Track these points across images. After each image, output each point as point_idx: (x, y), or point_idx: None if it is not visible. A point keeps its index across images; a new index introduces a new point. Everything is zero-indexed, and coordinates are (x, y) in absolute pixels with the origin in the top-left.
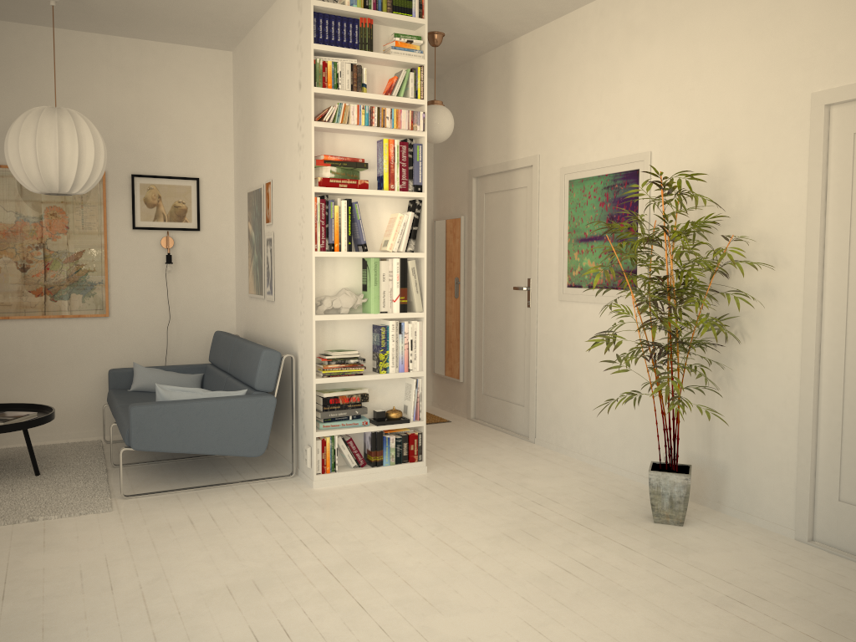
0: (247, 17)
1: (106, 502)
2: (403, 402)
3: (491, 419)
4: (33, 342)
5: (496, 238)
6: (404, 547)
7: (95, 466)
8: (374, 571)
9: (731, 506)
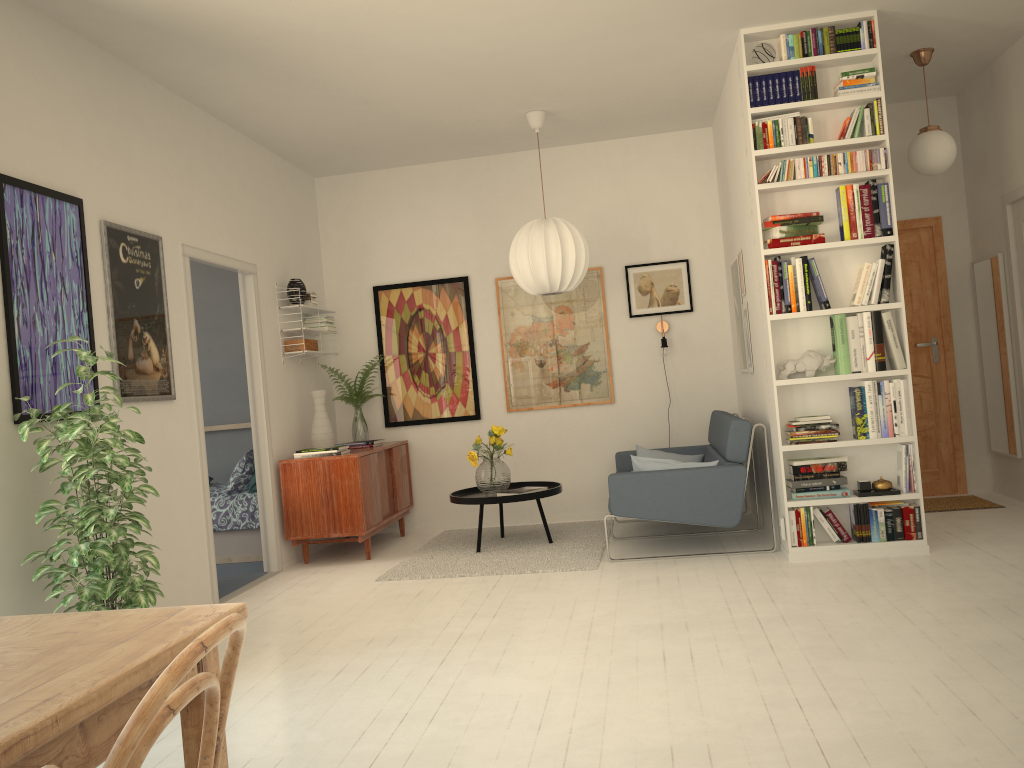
0: (708, 93)
1: (594, 563)
2: (895, 472)
3: None
4: (552, 429)
5: None
6: (849, 610)
7: (598, 538)
8: (804, 625)
9: None
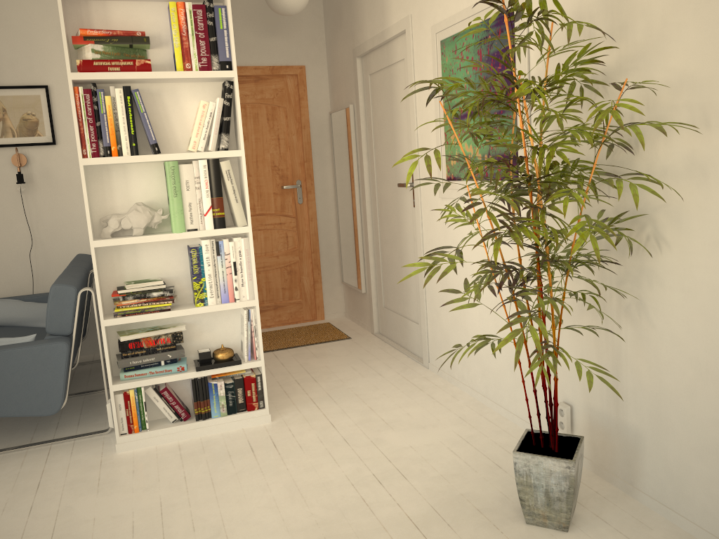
0: None
1: None
2: (240, 337)
3: (392, 335)
4: None
5: (382, 127)
6: None
7: None
8: None
9: (648, 493)
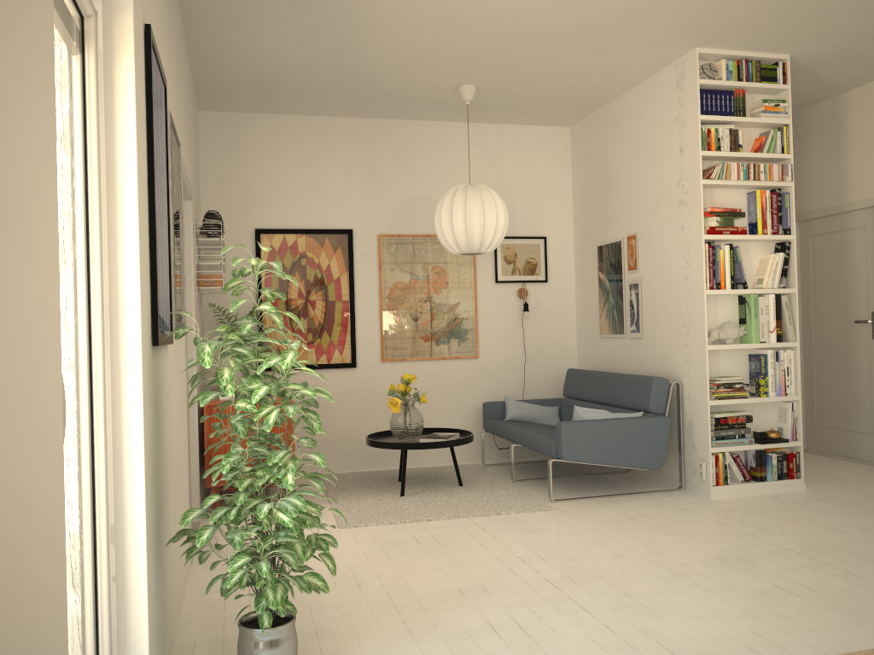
0: (606, 97)
1: (543, 504)
2: (776, 424)
3: (828, 449)
4: (422, 380)
5: (826, 276)
6: (845, 539)
7: (500, 481)
8: (837, 553)
9: None
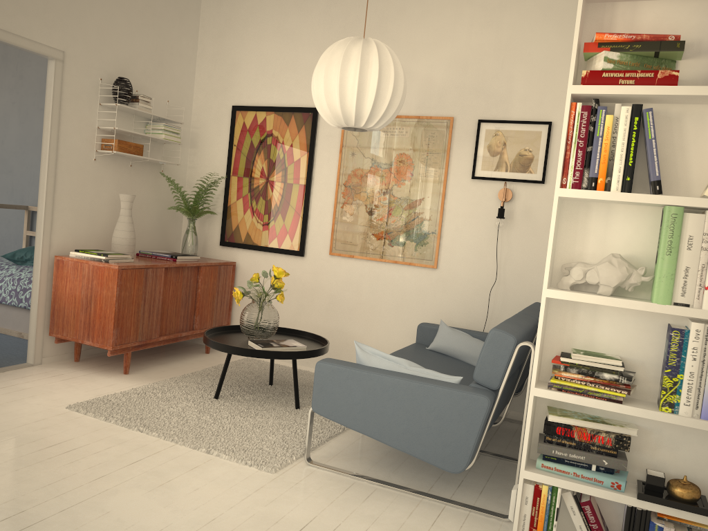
0: None
1: (283, 461)
2: None
3: None
4: (369, 282)
5: None
6: None
7: None
8: None
9: None
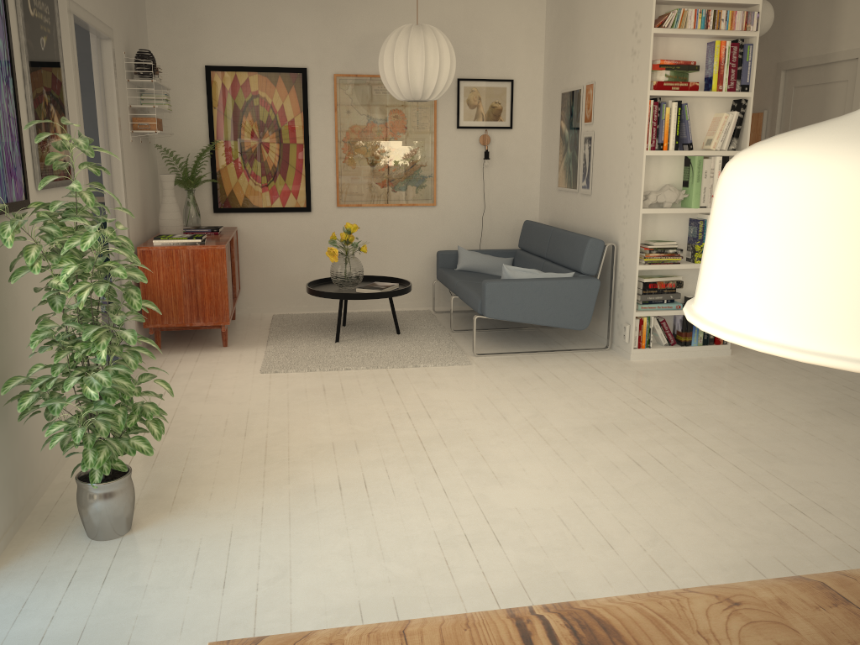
0: None
1: (464, 358)
2: None
3: None
4: (378, 226)
5: None
6: (732, 412)
7: (439, 330)
8: (713, 427)
9: None
